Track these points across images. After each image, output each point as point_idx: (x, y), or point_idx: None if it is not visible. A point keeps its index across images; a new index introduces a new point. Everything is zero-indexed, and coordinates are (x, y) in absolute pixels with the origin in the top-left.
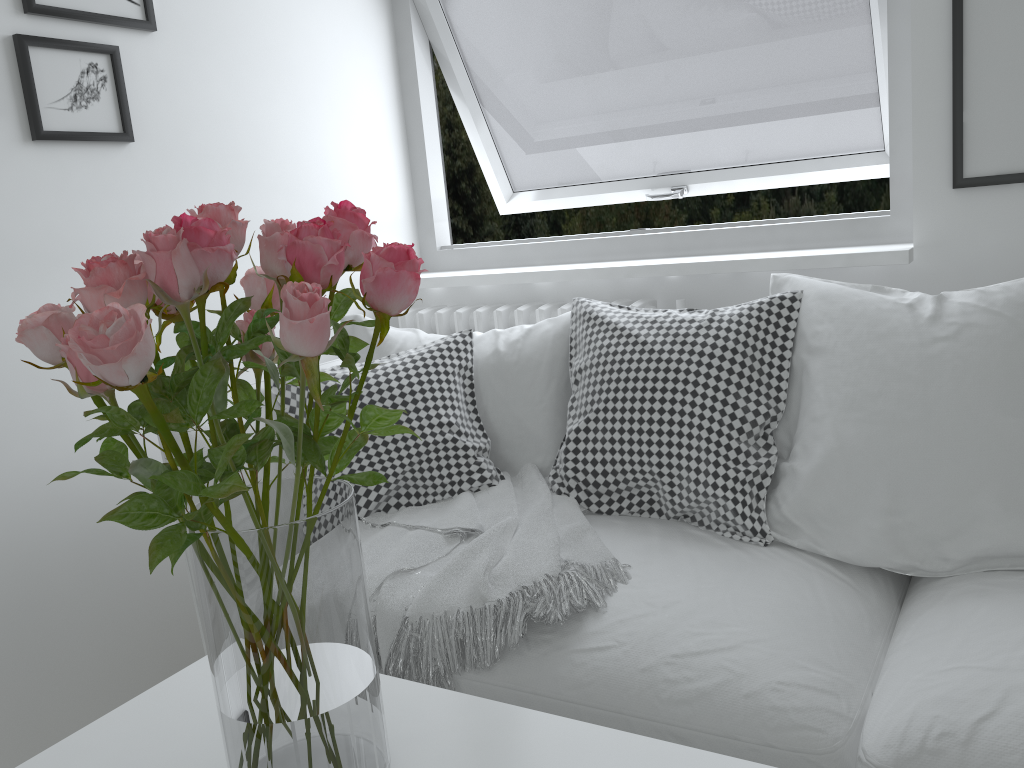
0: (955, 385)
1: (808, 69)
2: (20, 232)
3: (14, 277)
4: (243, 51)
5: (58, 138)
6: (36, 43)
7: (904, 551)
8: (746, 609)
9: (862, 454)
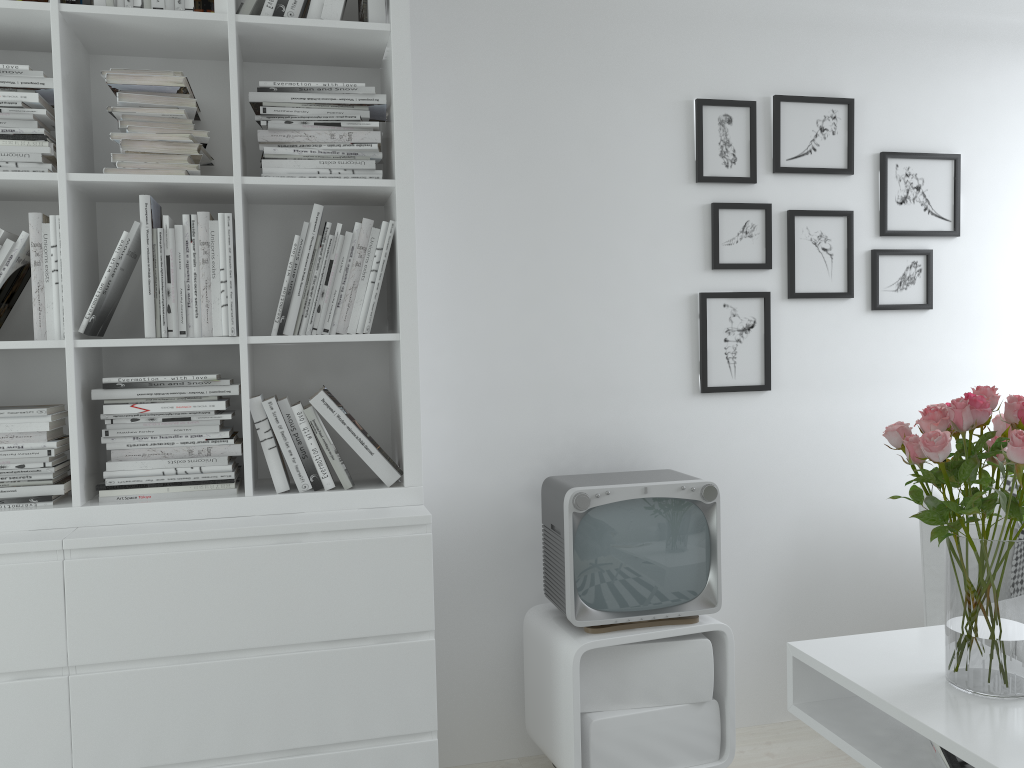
0: None
1: None
2: (855, 364)
3: (847, 390)
4: (1021, 242)
5: (886, 308)
6: (883, 253)
7: None
8: None
9: None
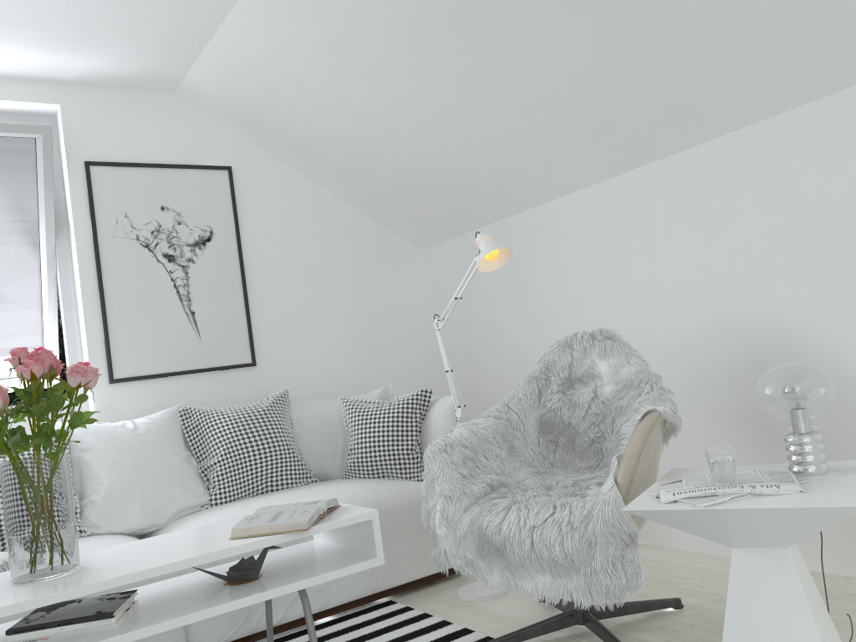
0: (153, 449)
1: (6, 331)
2: None
3: None
4: None
5: None
6: None
7: (149, 518)
8: (110, 543)
9: (124, 483)
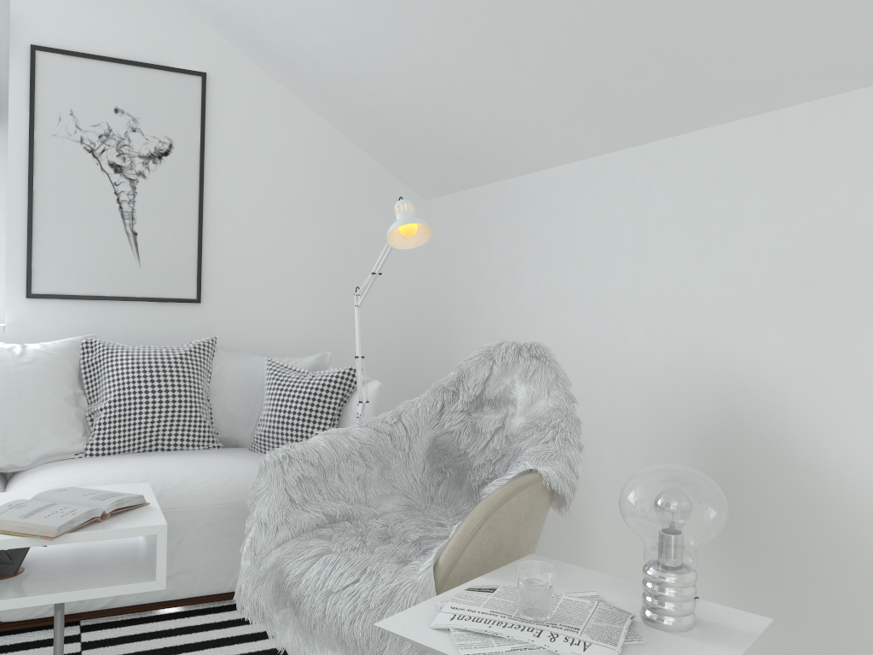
0: (32, 382)
1: None
2: None
3: None
4: None
5: None
6: None
7: (9, 458)
8: None
9: None
